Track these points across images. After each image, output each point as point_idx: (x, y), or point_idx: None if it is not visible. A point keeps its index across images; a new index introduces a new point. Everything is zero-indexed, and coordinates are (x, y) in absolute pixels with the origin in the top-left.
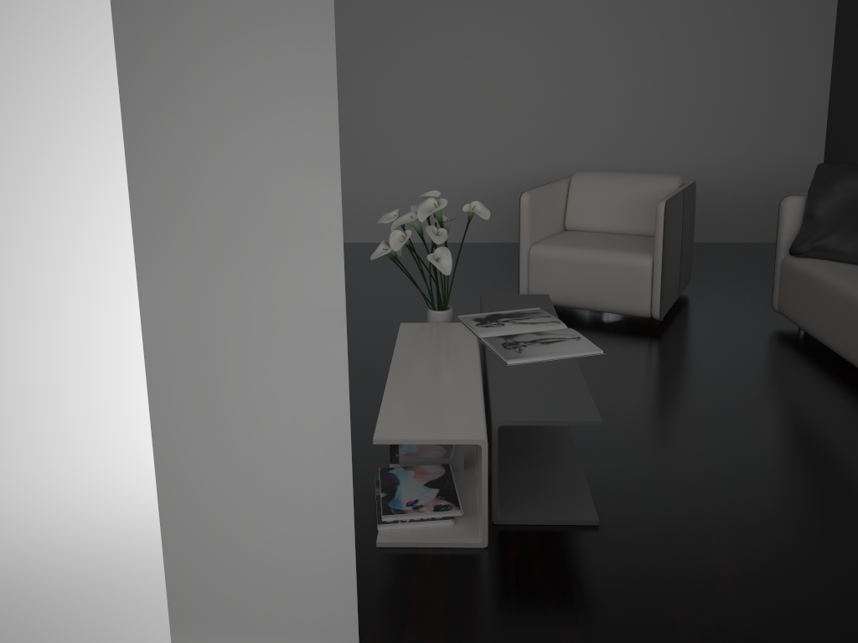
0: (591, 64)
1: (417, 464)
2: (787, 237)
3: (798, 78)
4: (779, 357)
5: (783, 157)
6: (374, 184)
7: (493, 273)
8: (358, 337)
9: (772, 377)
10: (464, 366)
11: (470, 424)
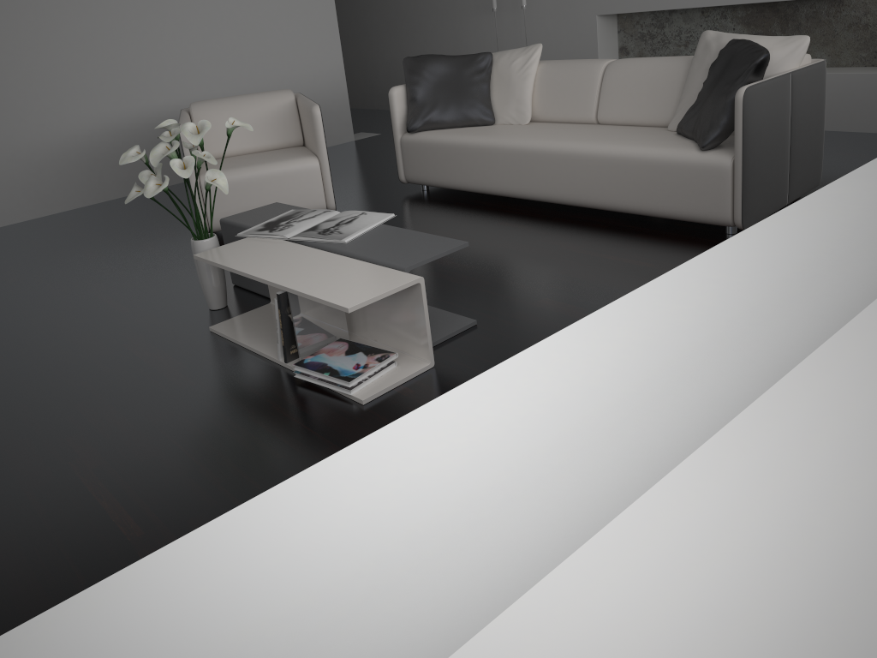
0: (132, 0)
1: (314, 350)
2: (400, 120)
3: (312, 1)
4: (436, 208)
5: (317, 72)
6: None
7: (122, 229)
8: (73, 315)
9: (448, 219)
10: (315, 255)
11: (396, 275)
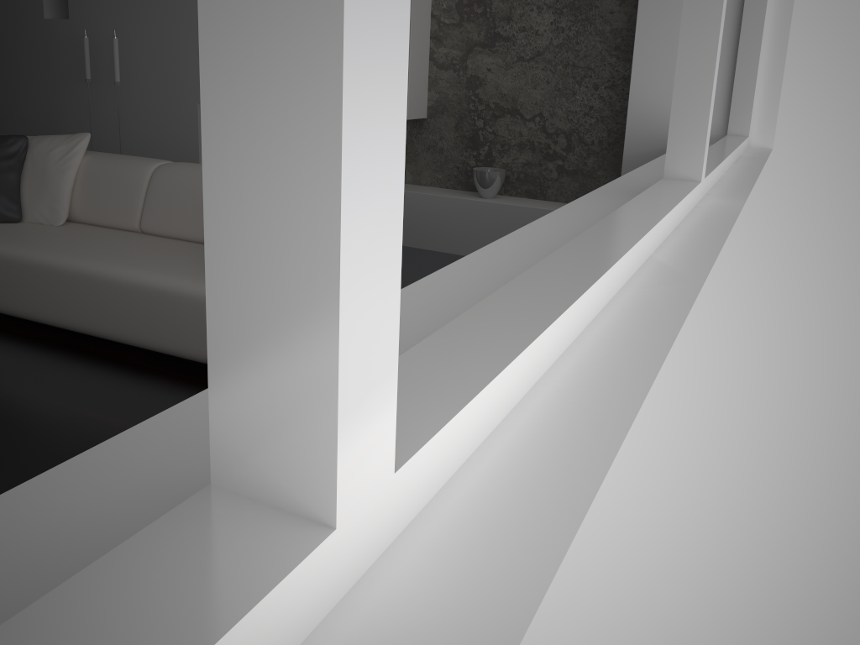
0: None
1: None
2: None
3: None
4: None
5: None
6: None
7: None
8: None
9: None
10: None
11: None
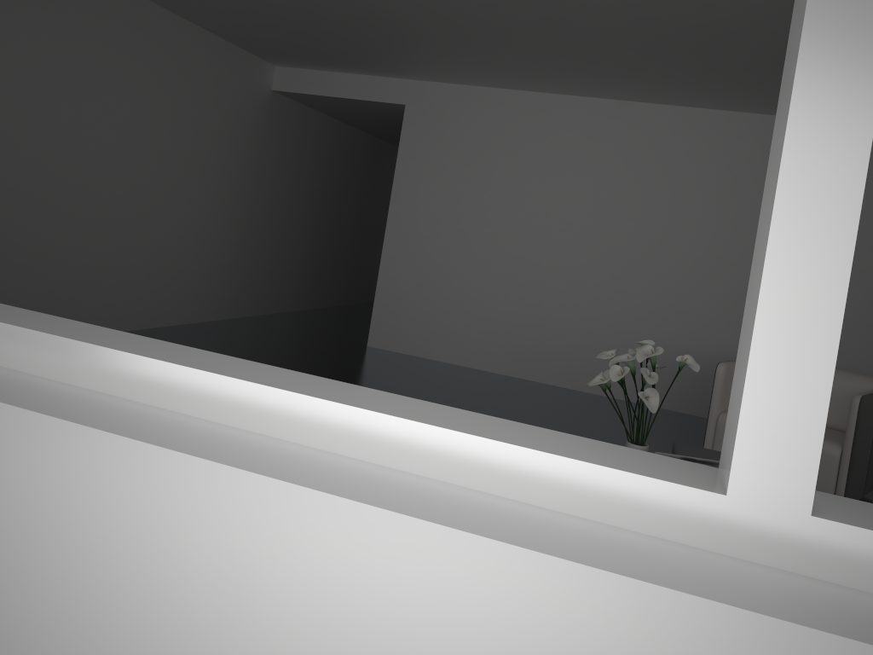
0: None
1: None
2: None
3: None
4: None
5: None
6: (567, 332)
7: (672, 436)
8: None
9: None
10: None
11: None
